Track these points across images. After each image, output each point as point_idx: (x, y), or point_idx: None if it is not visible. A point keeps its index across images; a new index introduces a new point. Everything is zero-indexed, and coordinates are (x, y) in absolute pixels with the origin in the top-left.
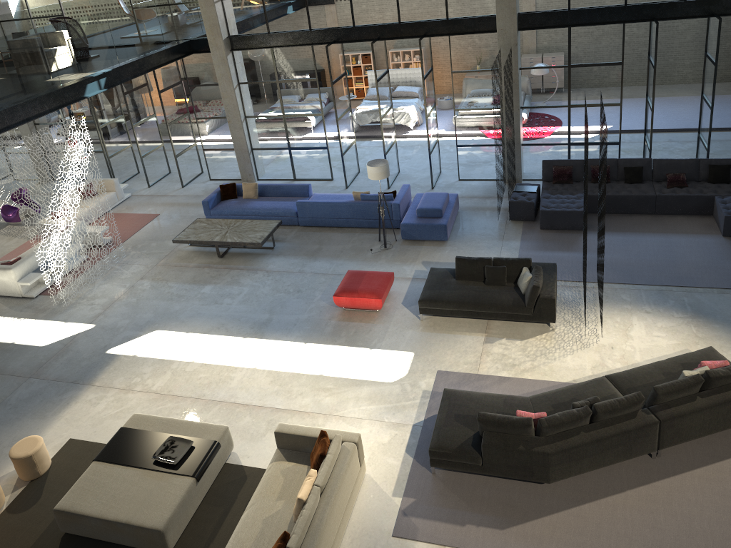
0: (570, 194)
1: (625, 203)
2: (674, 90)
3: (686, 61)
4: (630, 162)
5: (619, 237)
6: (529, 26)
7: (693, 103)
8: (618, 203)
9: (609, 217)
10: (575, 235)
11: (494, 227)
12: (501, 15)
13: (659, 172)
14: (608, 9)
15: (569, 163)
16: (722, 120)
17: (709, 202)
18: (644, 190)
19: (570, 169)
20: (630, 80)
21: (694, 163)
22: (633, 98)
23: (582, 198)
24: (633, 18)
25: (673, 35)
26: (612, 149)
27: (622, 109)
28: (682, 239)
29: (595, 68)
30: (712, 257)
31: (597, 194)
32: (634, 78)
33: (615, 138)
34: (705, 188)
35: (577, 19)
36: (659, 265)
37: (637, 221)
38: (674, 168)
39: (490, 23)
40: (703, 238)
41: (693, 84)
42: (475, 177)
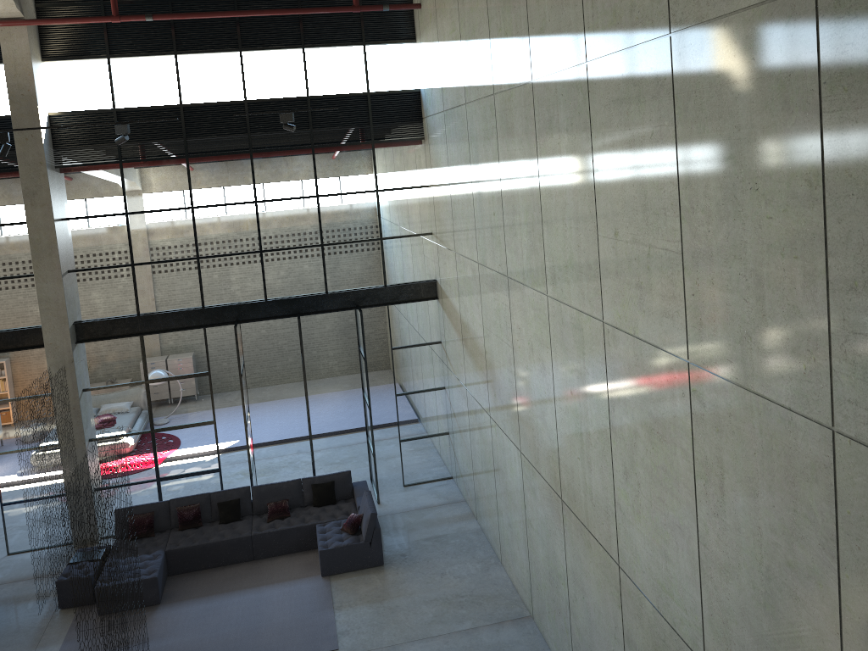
0: (146, 553)
1: (217, 552)
2: (320, 385)
3: (330, 352)
4: (225, 494)
5: (201, 605)
6: (91, 337)
7: (333, 401)
8: (208, 553)
9: (197, 575)
10: (143, 614)
11: (31, 628)
12: (49, 326)
13: (260, 502)
14: (185, 313)
15: (150, 508)
16: (357, 418)
17: (311, 532)
18: (240, 529)
19: (150, 516)
20: (275, 378)
21: (297, 485)
22: (273, 401)
23: (159, 556)
24: (214, 322)
25: (312, 325)
26: (213, 478)
27: (257, 416)
28: (276, 591)
29: (179, 381)
30: (303, 611)
31: (180, 547)
32: (279, 375)
33: (214, 464)
34: (308, 515)
35: (150, 325)
36: (238, 639)
37: (231, 575)
38: (275, 494)
39: (39, 336)
40: (300, 584)
41: (341, 376)
42: (33, 545)
